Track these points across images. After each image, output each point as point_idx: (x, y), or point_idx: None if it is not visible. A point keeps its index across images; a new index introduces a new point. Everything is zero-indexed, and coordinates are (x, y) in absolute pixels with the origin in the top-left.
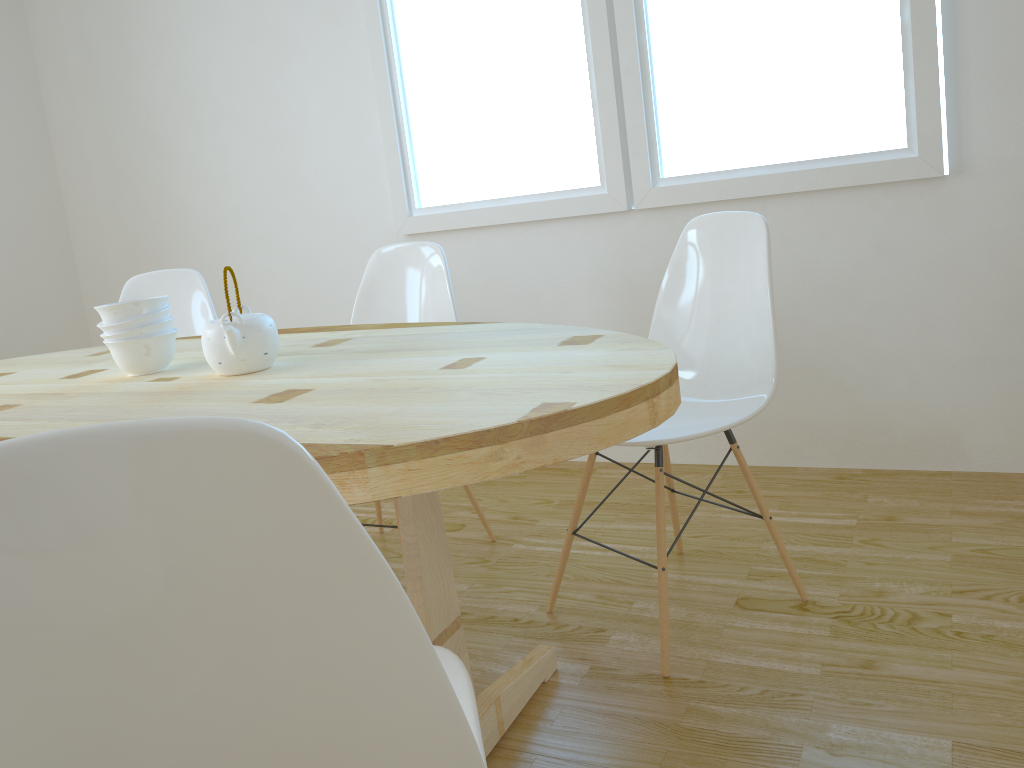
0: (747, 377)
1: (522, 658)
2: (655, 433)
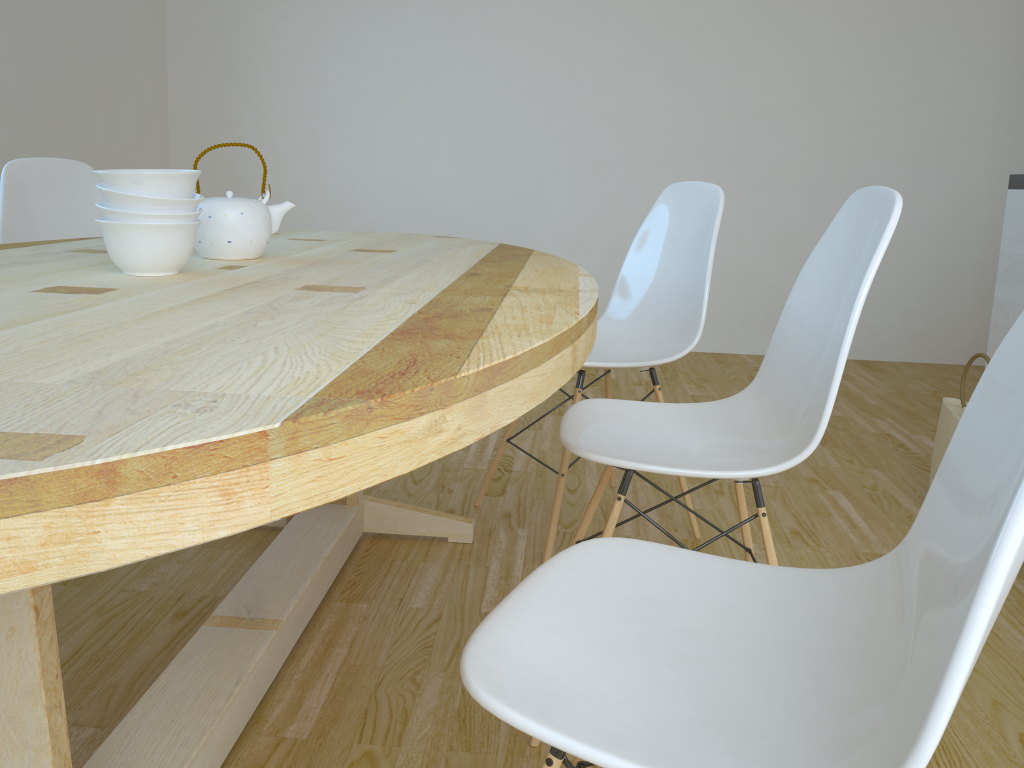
0: None
1: None
2: None
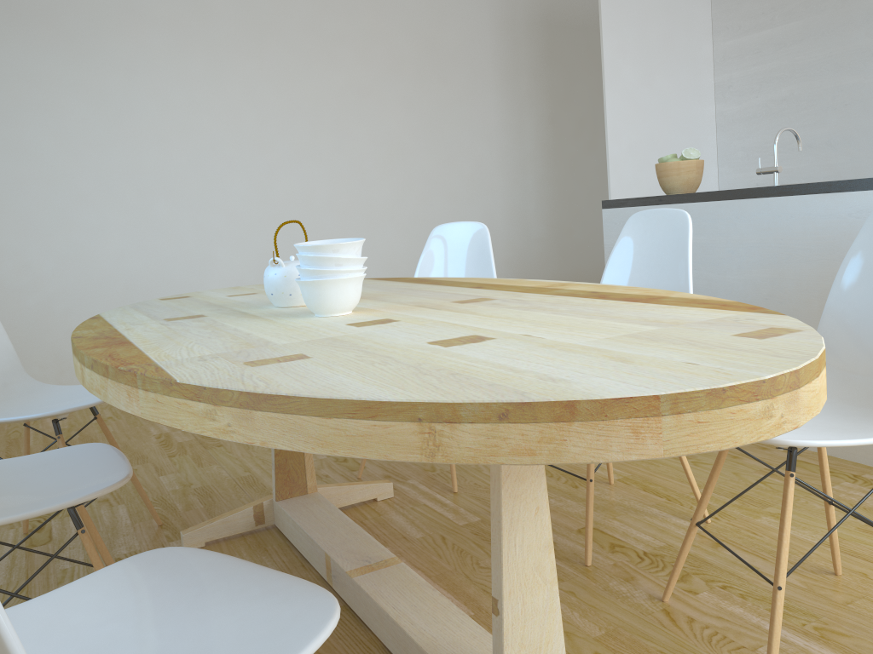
0: (2, 376)
1: (211, 523)
2: (76, 399)
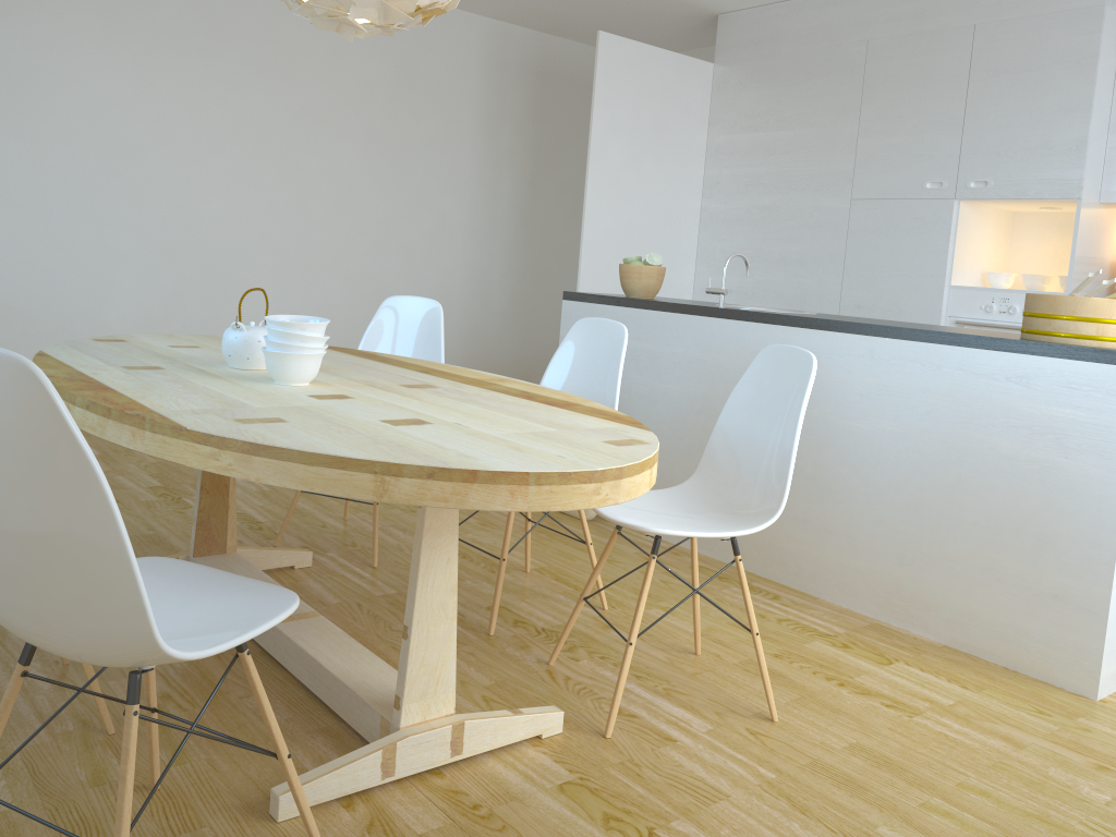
0: None
1: None
2: None
